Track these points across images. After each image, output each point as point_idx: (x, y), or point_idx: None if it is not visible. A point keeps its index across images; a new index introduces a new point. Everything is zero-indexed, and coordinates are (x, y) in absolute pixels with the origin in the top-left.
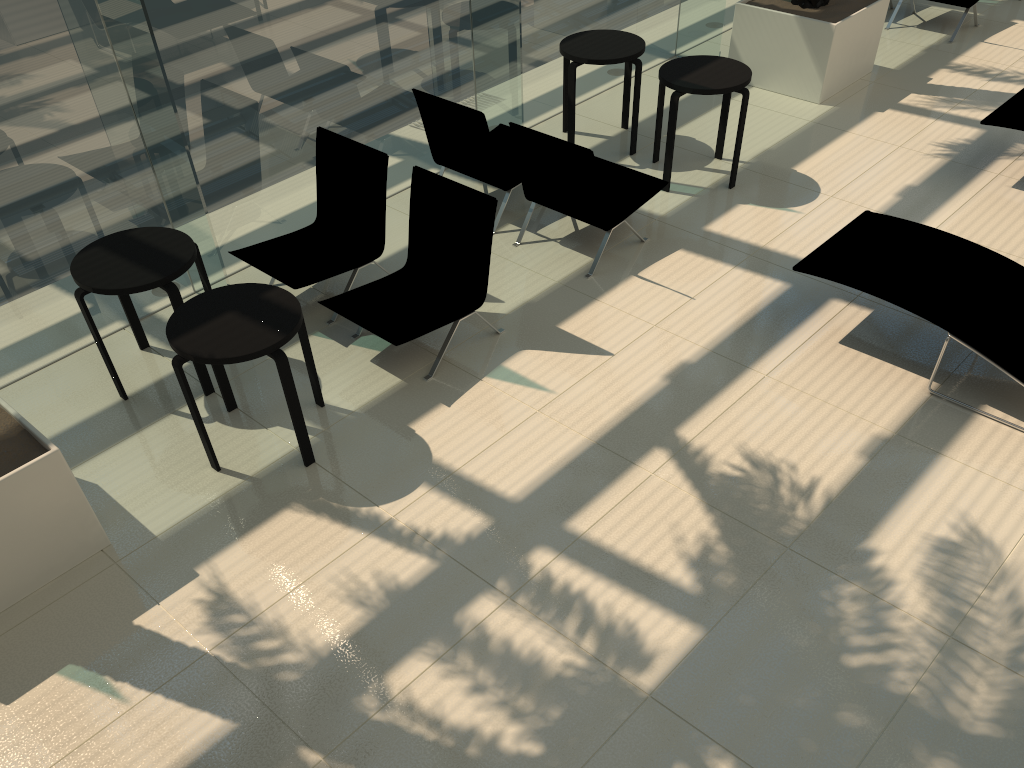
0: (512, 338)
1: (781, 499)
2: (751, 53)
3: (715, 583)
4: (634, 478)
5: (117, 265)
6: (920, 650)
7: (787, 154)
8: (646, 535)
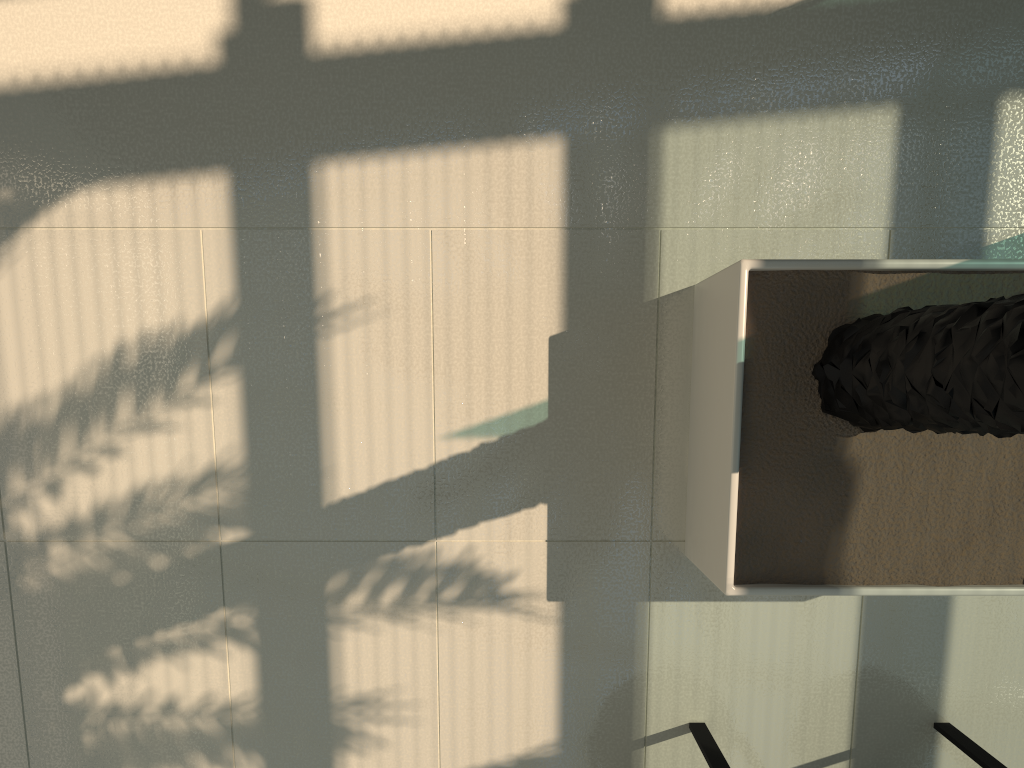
0: None
1: None
2: None
3: None
4: None
5: None
6: None
7: None
8: None
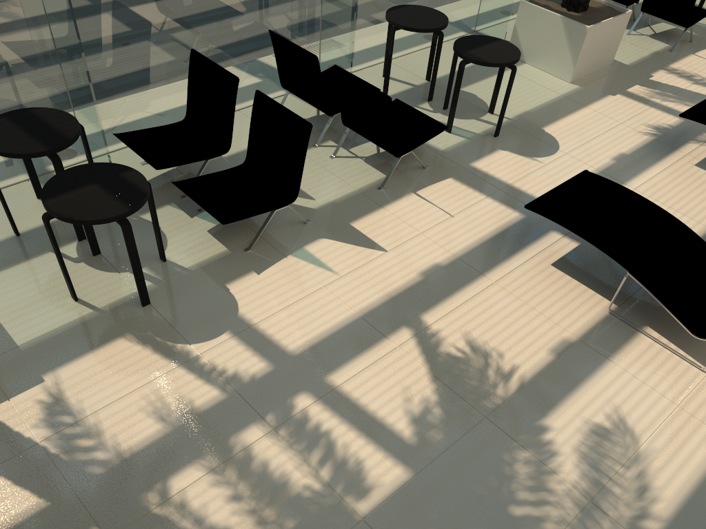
0: (315, 228)
1: (487, 379)
2: (527, 38)
3: (427, 437)
4: (384, 348)
5: (16, 134)
6: (567, 508)
7: (540, 117)
8: (384, 393)
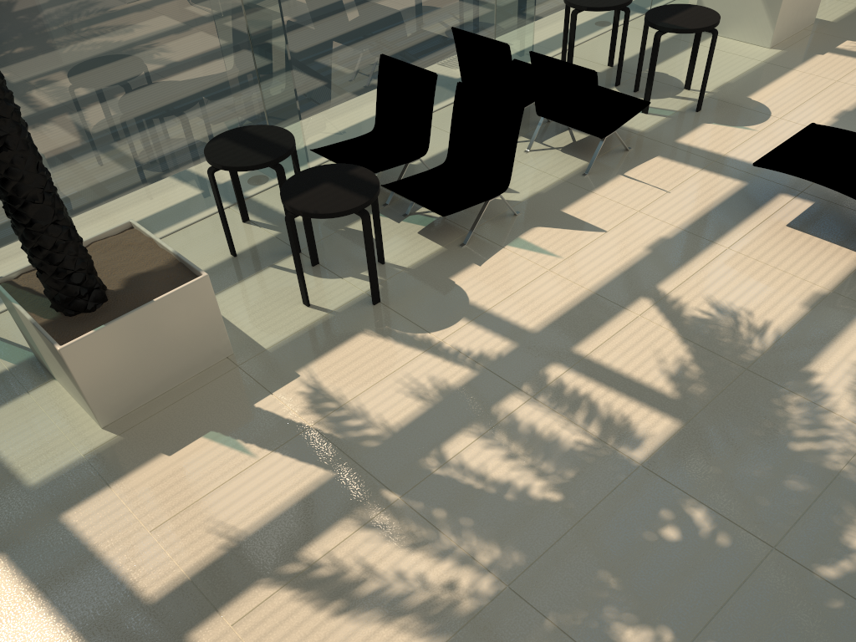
0: (526, 218)
1: (740, 335)
2: (715, 7)
3: (690, 391)
4: (625, 318)
5: (238, 150)
6: (850, 441)
7: (743, 86)
8: (635, 357)
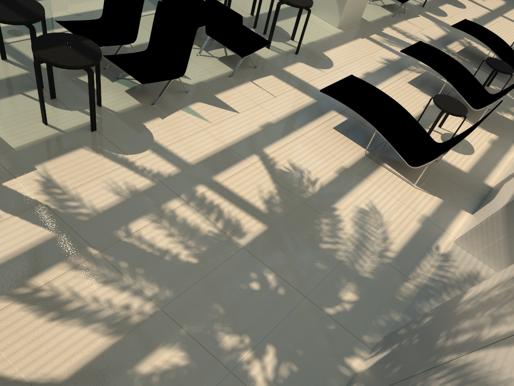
0: (193, 96)
1: (303, 183)
2: None
3: (273, 210)
4: (244, 164)
5: (2, 8)
6: (348, 246)
7: (321, 46)
8: (247, 187)
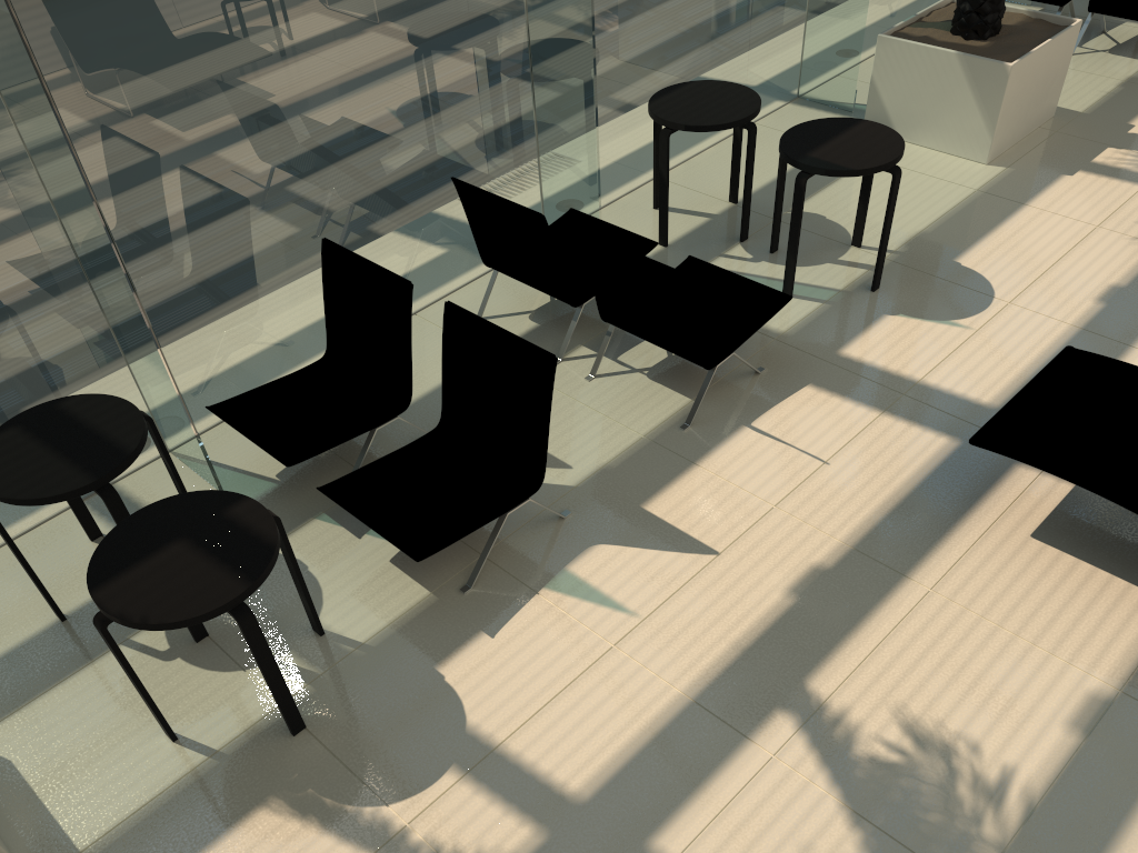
0: (581, 525)
1: (960, 804)
2: (897, 98)
3: None
4: (748, 763)
5: (37, 458)
6: None
7: (947, 239)
8: None
